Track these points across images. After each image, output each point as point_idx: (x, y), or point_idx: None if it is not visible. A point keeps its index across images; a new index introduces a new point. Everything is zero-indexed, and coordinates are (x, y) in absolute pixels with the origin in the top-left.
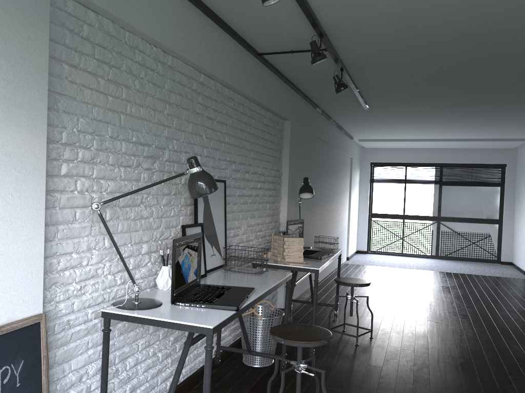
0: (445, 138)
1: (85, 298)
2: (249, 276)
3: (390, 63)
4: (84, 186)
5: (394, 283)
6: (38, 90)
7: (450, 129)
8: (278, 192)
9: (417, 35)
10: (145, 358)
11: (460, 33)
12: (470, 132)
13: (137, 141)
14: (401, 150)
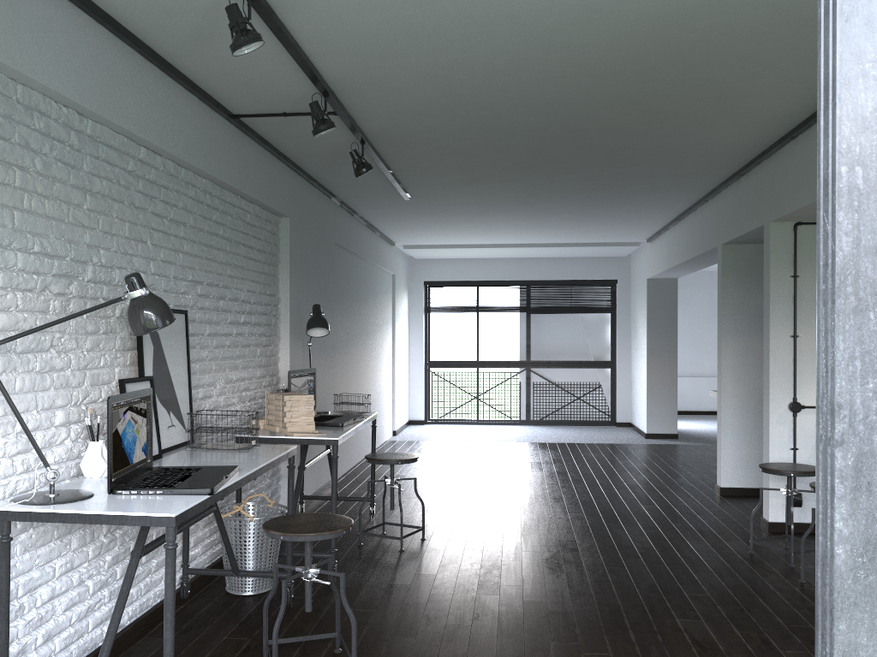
0: (530, 242)
1: None
2: (230, 453)
3: (432, 135)
4: None
5: (463, 463)
6: None
7: (534, 229)
8: (274, 328)
9: (461, 98)
10: (67, 588)
11: (518, 98)
12: (562, 234)
13: (41, 251)
14: (469, 261)
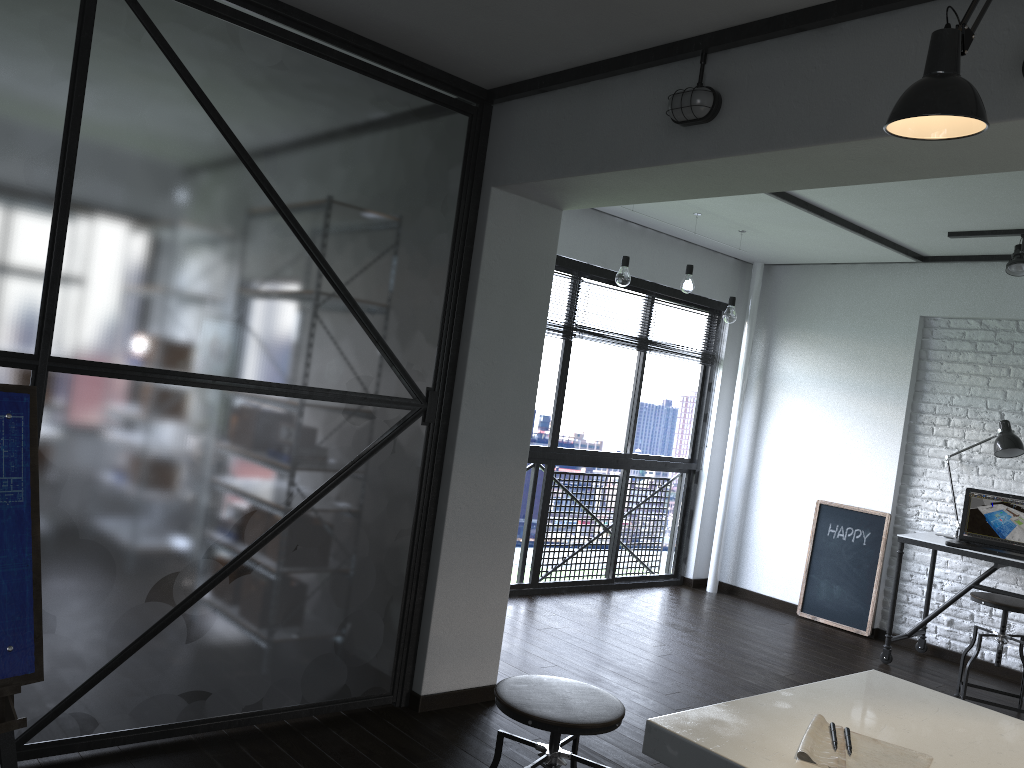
0: None
1: (944, 526)
2: None
3: None
4: (952, 444)
5: None
6: (902, 382)
7: None
8: None
9: None
10: (1019, 619)
11: None
12: None
13: None
14: None
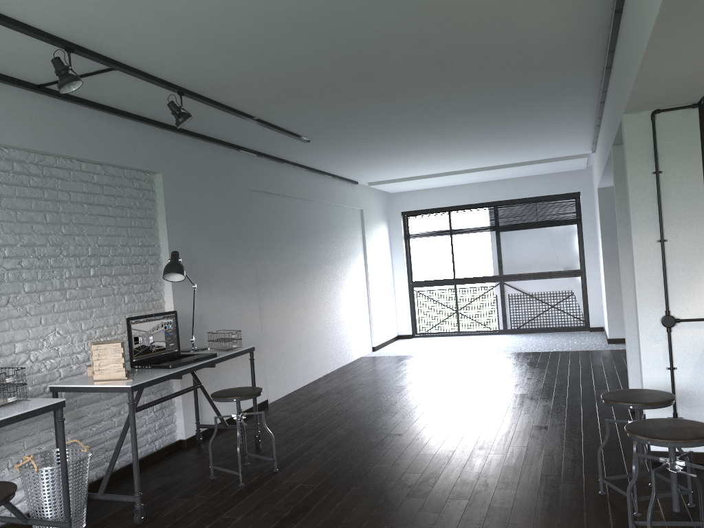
0: (479, 167)
1: None
2: None
3: (238, 75)
4: None
5: (403, 379)
6: None
7: (467, 154)
8: (152, 275)
9: (207, 31)
10: None
11: (261, 20)
12: (499, 155)
13: None
14: (439, 190)
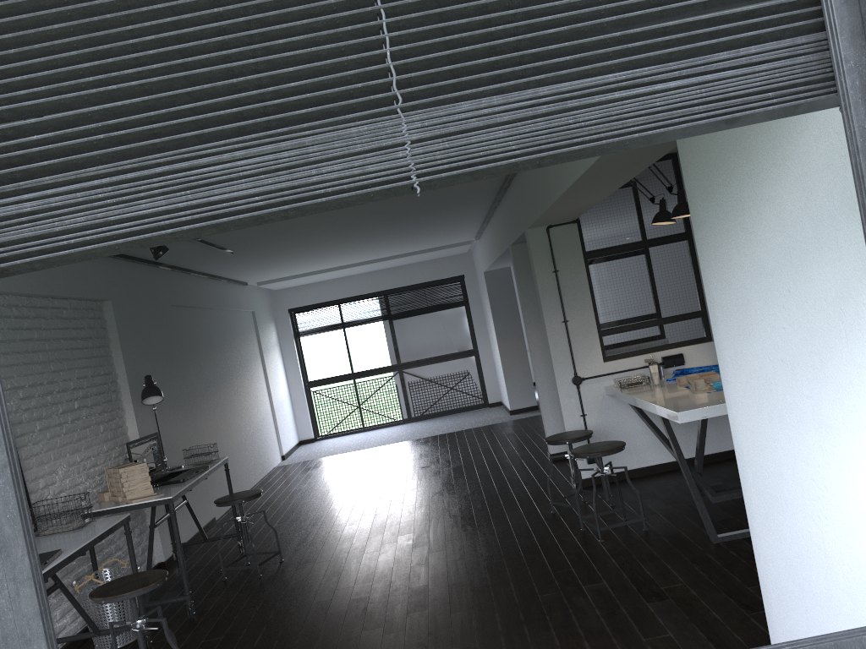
0: (373, 259)
1: None
2: (65, 535)
3: None
4: None
5: (338, 477)
6: None
7: (367, 250)
8: (115, 403)
9: None
10: None
11: None
12: (396, 248)
13: None
14: (327, 282)
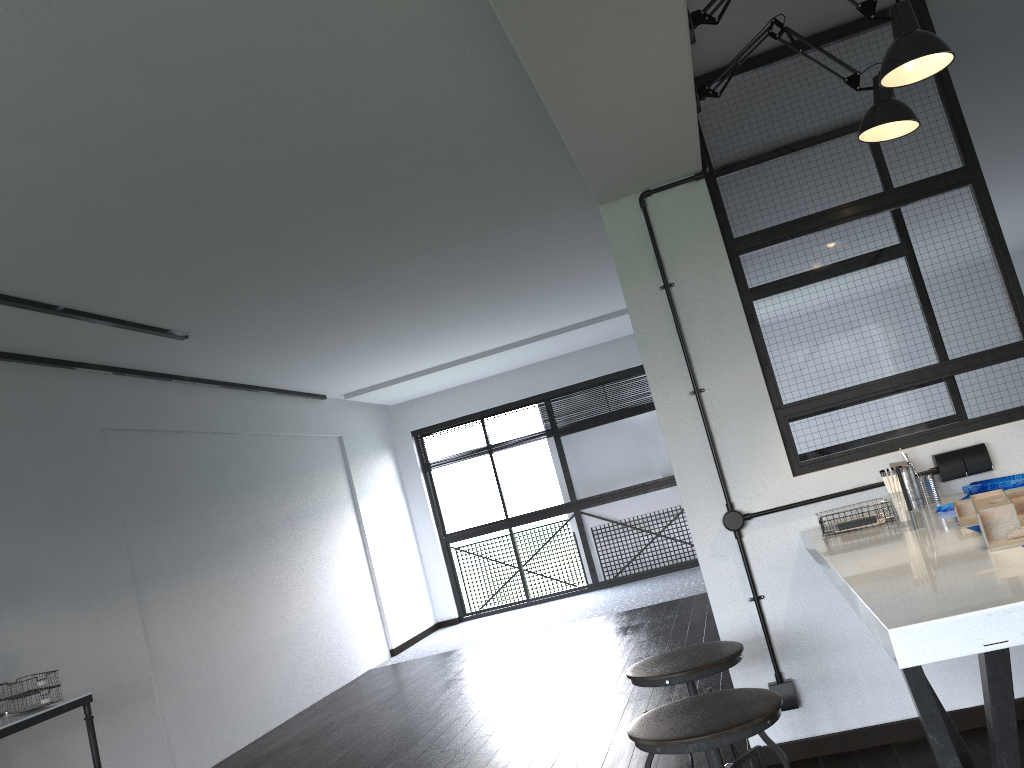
0: (502, 344)
1: None
2: None
3: None
4: None
5: (417, 696)
6: None
7: (468, 326)
8: None
9: None
10: None
11: None
12: (520, 321)
13: None
14: (461, 389)
